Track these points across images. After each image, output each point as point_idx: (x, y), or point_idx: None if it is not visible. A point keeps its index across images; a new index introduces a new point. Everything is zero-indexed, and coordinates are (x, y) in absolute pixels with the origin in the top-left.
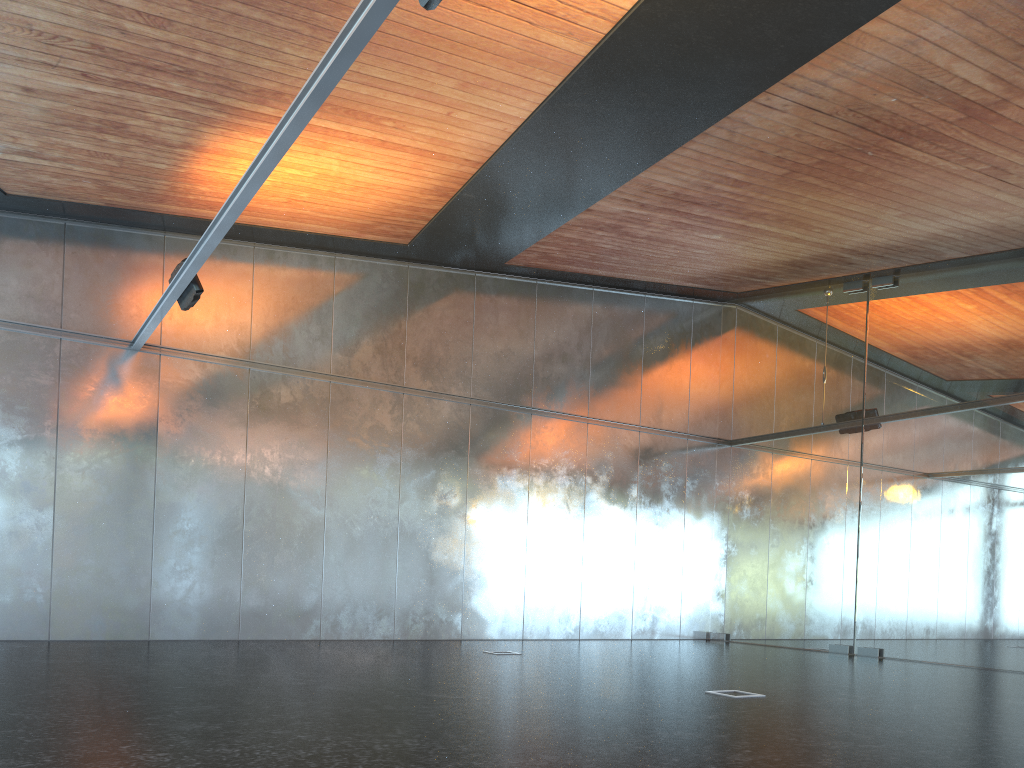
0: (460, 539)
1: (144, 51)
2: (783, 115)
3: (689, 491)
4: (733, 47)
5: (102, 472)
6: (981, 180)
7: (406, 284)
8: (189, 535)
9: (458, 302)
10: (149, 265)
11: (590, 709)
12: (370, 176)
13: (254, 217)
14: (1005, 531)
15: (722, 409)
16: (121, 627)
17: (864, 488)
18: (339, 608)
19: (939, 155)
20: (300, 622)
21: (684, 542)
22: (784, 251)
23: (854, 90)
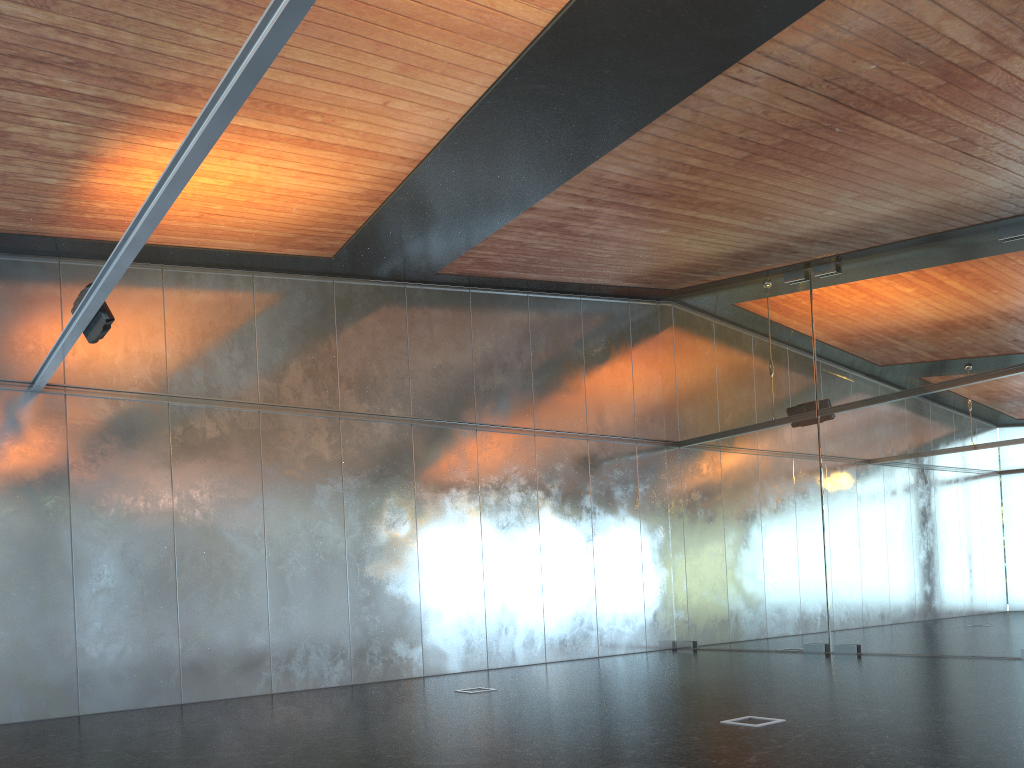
0: (413, 569)
1: (24, 39)
2: (753, 89)
3: (642, 497)
4: (711, 9)
5: (9, 532)
6: (945, 154)
7: (332, 301)
8: (115, 593)
9: (389, 317)
10: (44, 296)
11: (614, 763)
12: (293, 182)
13: (161, 236)
14: (977, 515)
15: (668, 410)
16: (45, 704)
17: (825, 481)
18: (290, 657)
19: (908, 128)
20: (248, 677)
21: (642, 550)
22: (730, 243)
23: (833, 57)
